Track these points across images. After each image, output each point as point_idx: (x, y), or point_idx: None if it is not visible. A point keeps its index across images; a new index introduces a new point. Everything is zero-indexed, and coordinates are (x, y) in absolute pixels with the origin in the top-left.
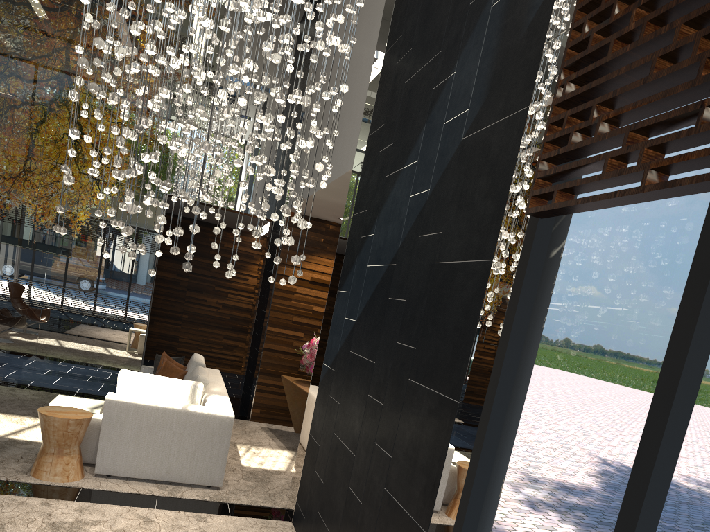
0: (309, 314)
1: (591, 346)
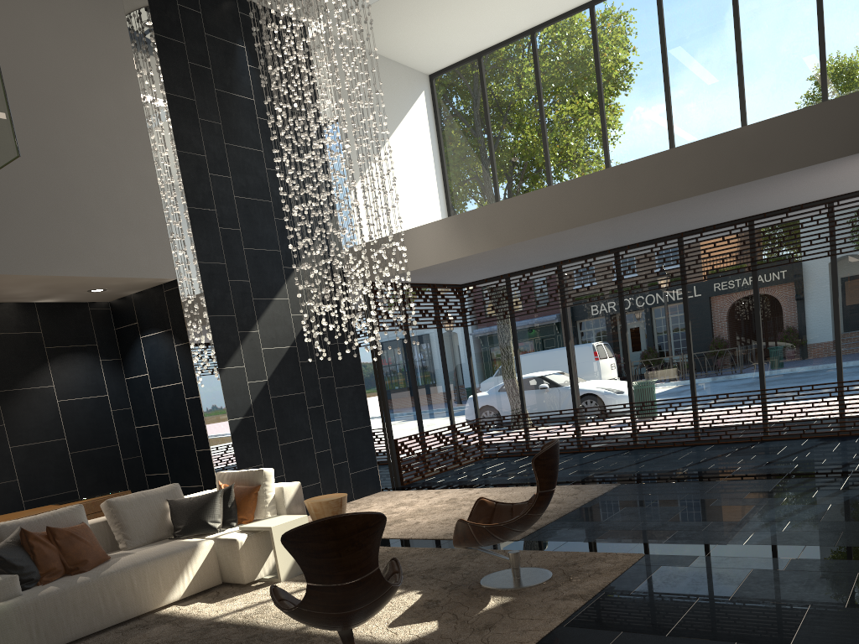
0: None
1: (393, 357)
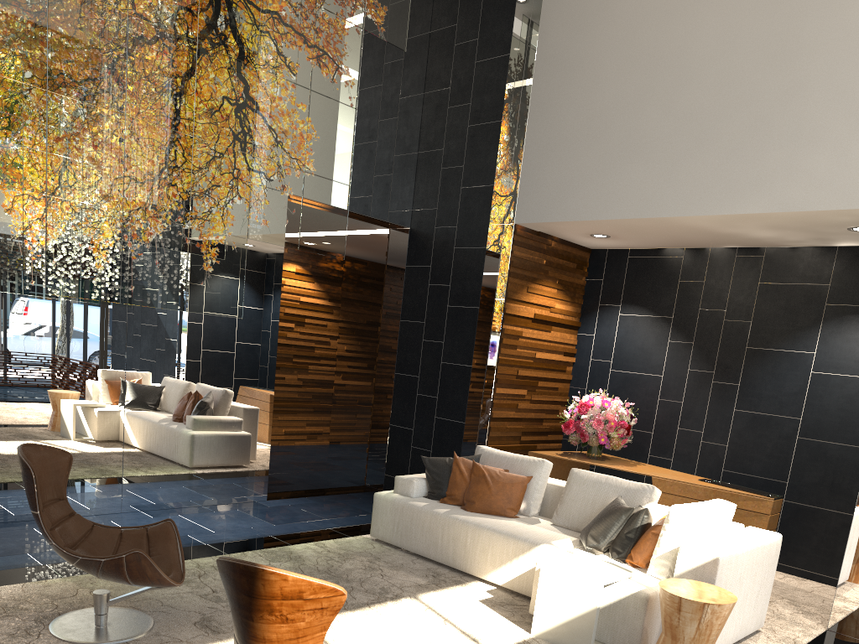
0: (531, 364)
1: None
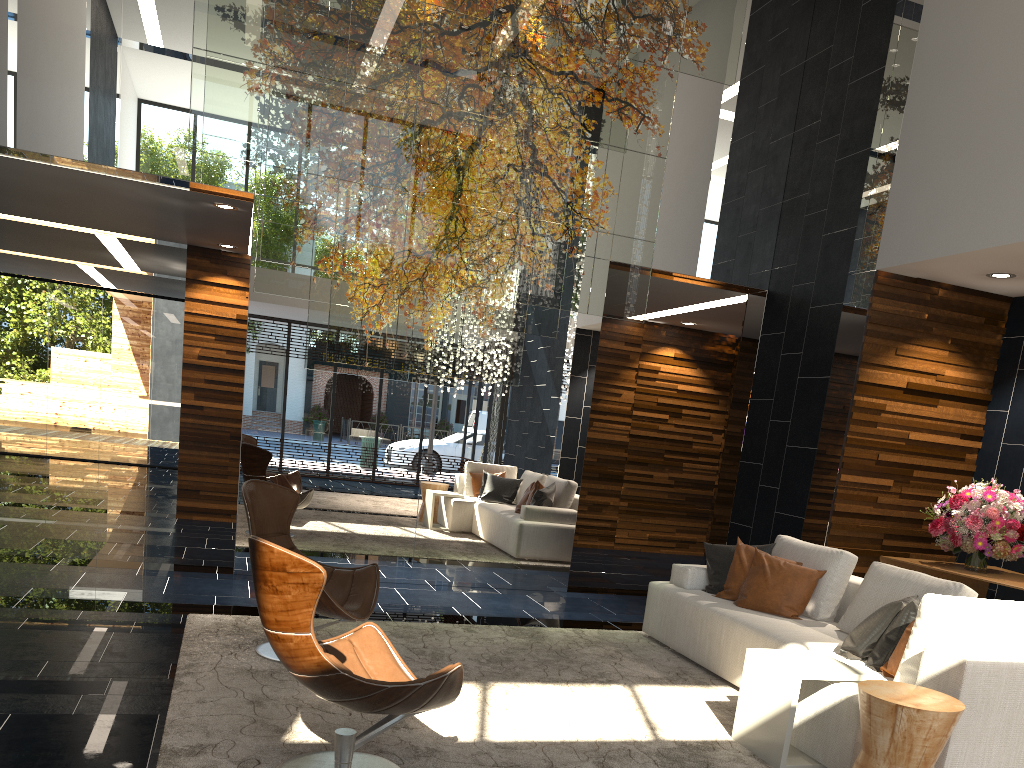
0: (902, 447)
1: None
